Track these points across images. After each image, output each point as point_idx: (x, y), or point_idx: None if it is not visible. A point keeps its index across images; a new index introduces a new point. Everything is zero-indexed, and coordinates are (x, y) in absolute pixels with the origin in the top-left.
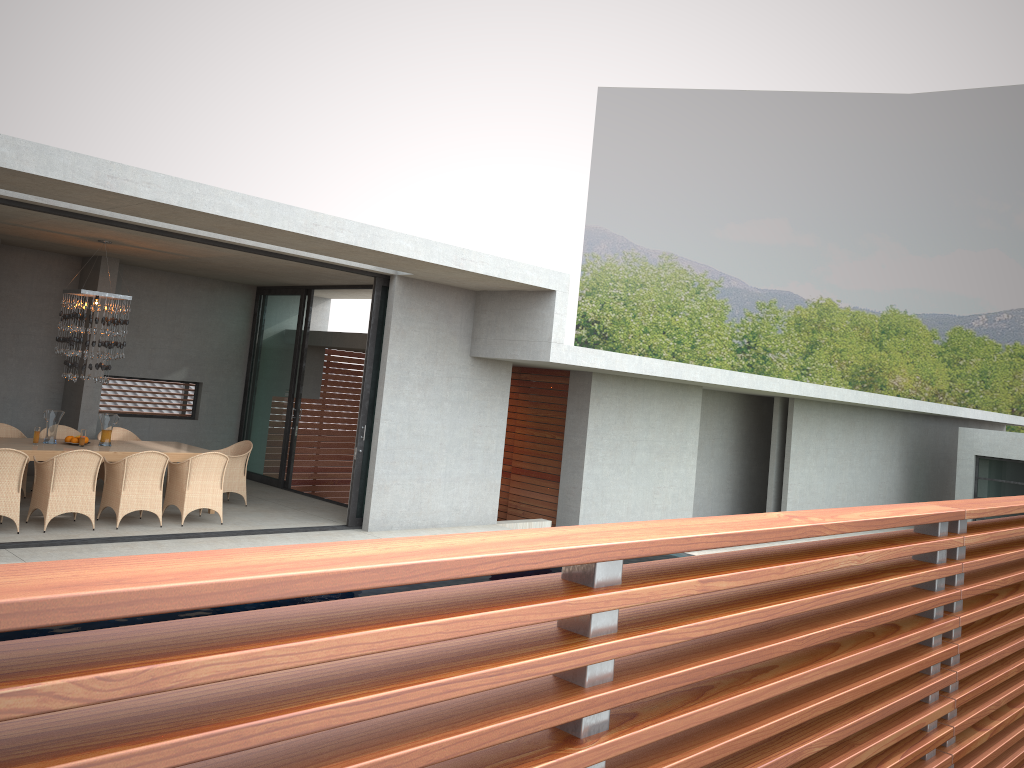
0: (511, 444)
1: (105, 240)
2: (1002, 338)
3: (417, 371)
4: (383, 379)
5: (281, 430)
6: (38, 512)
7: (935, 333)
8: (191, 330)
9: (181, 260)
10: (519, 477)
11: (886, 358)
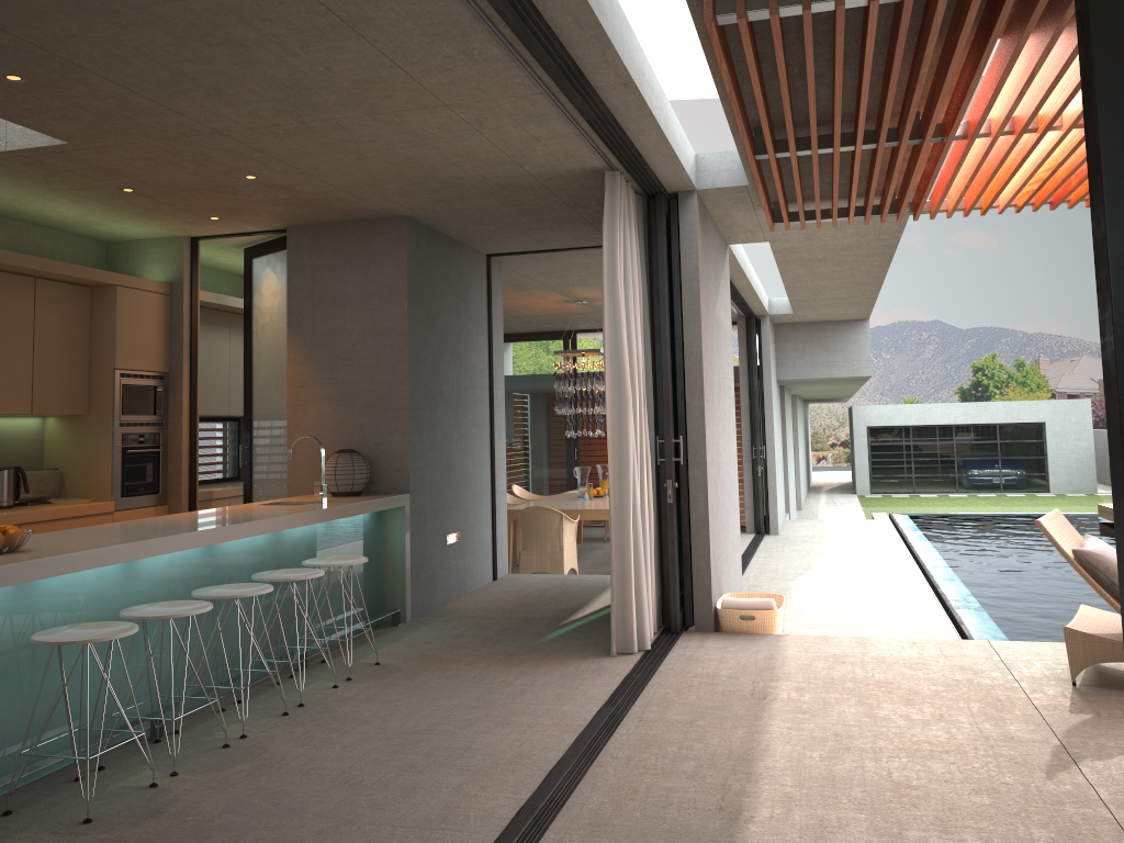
0: None
1: (587, 300)
2: None
3: (774, 395)
4: (770, 404)
5: (560, 472)
6: (604, 563)
7: None
8: None
9: (560, 314)
10: None
11: None
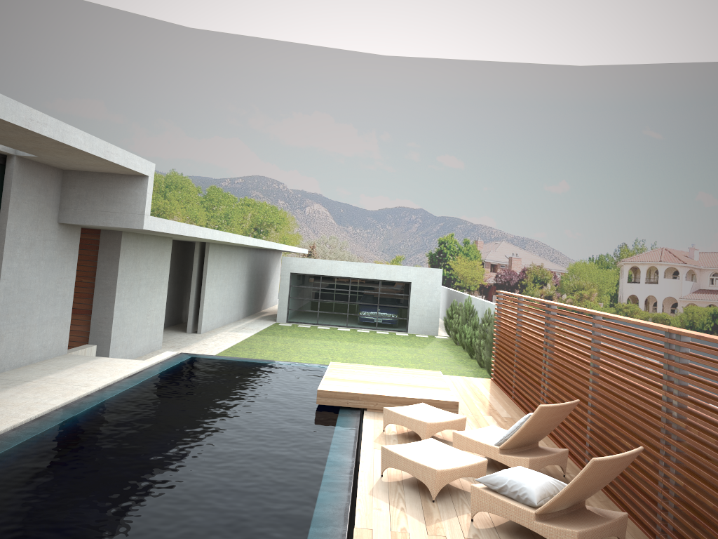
0: None
1: None
2: (238, 194)
3: (25, 236)
4: (2, 245)
5: None
6: None
7: (200, 189)
8: None
9: None
10: None
11: (168, 204)
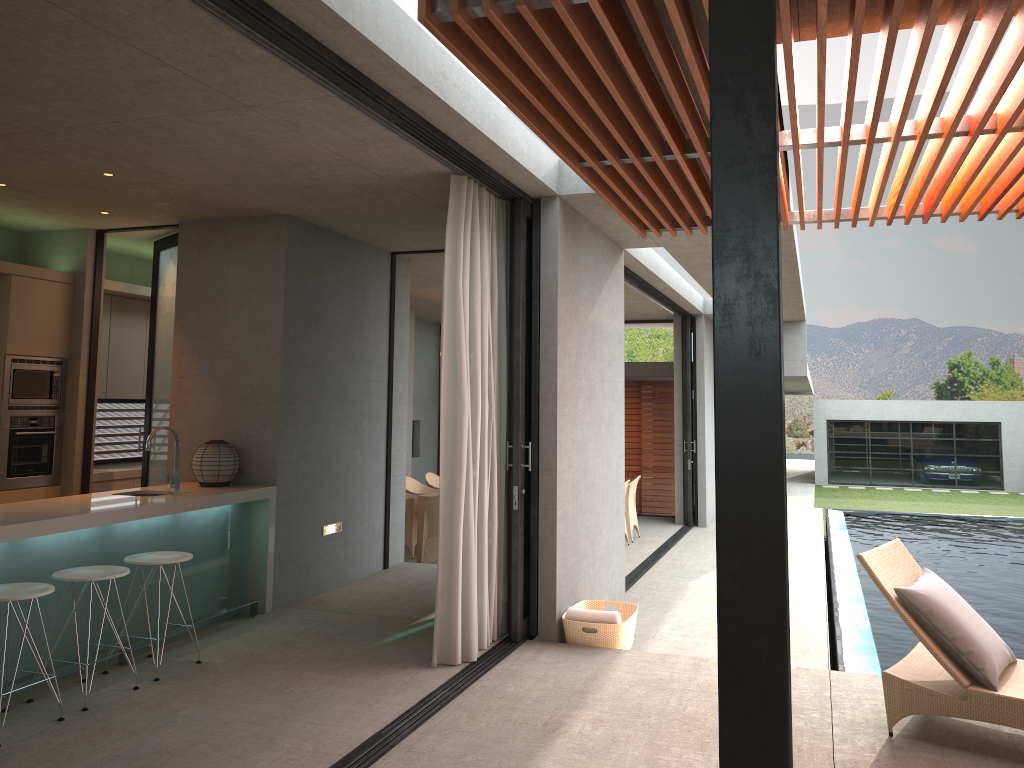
0: (635, 447)
1: None
2: None
3: (708, 392)
4: (702, 401)
5: None
6: None
7: None
8: (413, 371)
9: None
10: (651, 474)
11: None
